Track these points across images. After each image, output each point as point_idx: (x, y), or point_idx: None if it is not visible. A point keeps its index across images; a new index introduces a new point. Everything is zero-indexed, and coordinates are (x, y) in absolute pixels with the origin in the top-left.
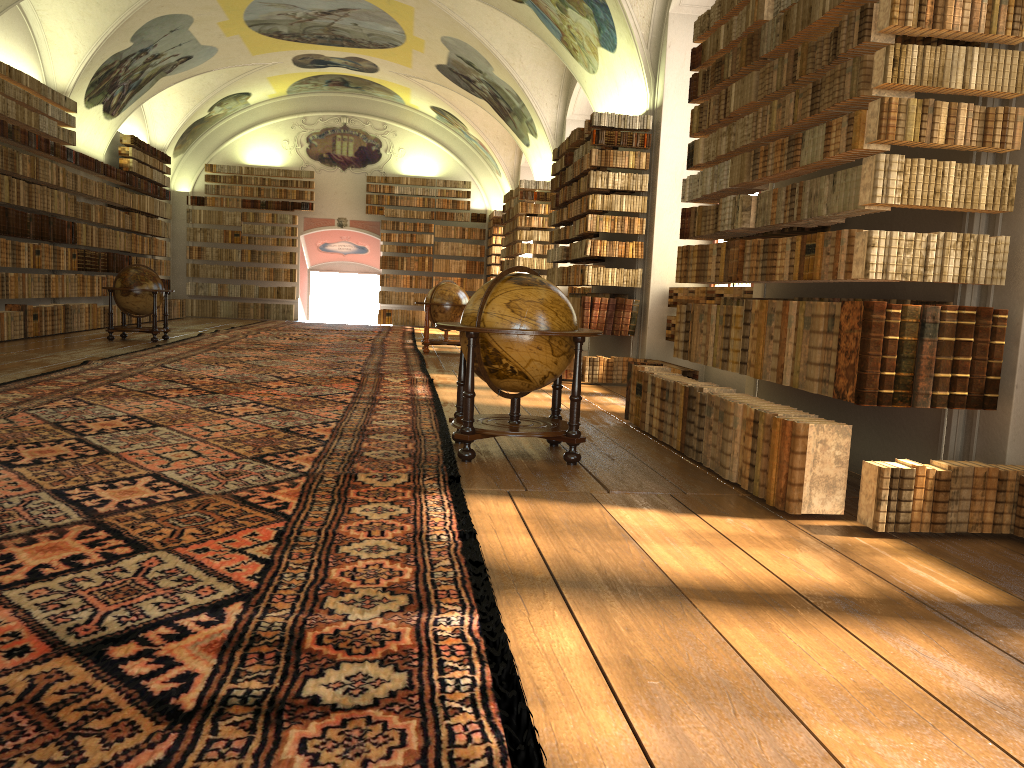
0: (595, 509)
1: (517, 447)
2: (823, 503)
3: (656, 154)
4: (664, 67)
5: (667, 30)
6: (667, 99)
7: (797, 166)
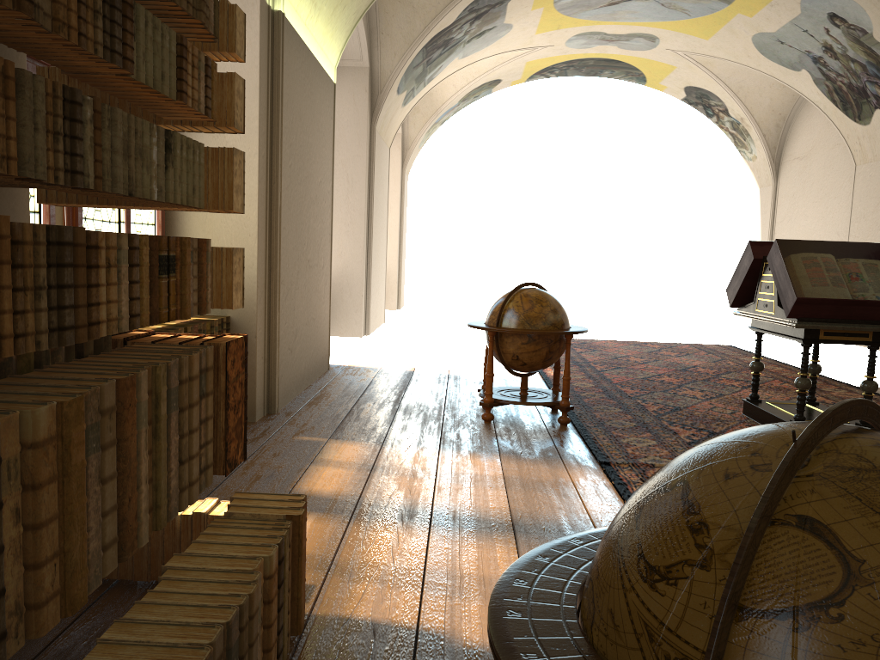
0: None
1: None
2: None
3: None
4: None
5: None
6: None
7: (132, 74)
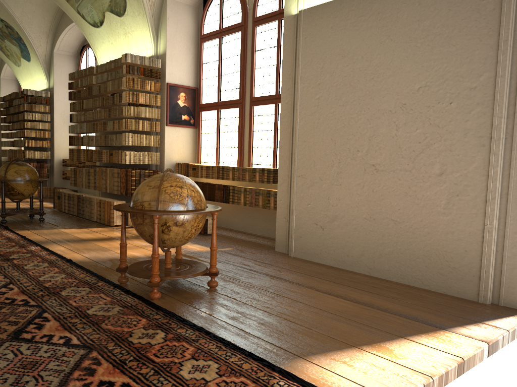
0: (56, 230)
1: (18, 219)
2: (120, 222)
3: (52, 106)
4: (53, 73)
5: (53, 59)
6: (55, 85)
7: (106, 130)
